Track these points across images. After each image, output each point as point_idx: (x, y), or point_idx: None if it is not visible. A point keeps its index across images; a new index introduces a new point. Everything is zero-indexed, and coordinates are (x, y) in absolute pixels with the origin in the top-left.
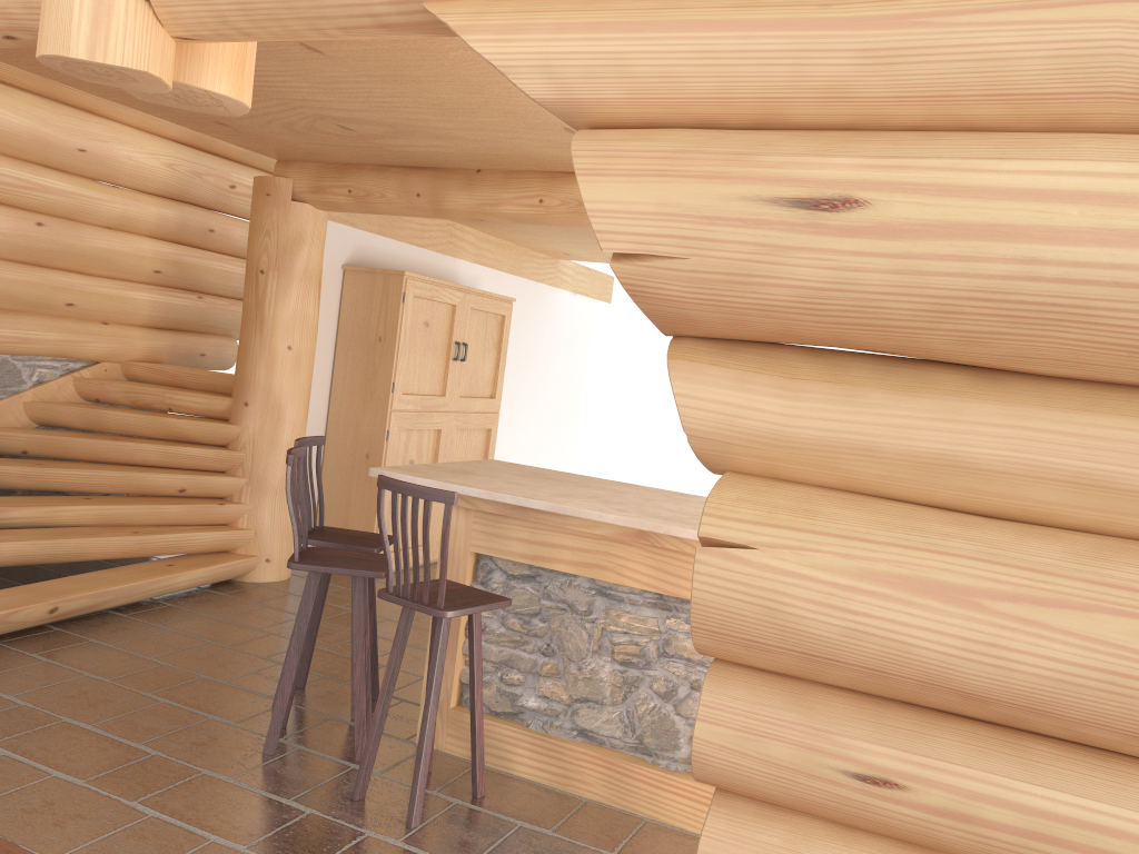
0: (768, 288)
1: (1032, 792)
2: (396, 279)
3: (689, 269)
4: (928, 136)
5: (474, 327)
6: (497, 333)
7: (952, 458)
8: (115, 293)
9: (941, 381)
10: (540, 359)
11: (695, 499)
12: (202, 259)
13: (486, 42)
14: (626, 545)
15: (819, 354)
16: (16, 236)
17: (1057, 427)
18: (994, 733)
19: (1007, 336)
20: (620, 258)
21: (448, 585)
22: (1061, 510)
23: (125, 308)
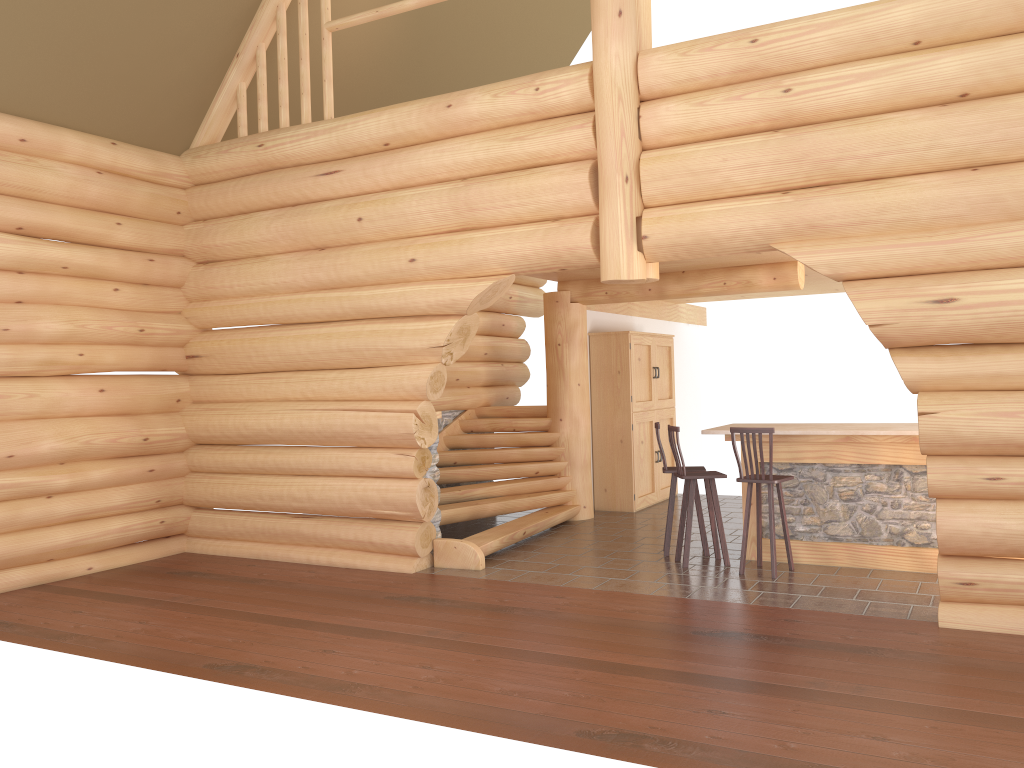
0: (928, 329)
1: None
2: (624, 336)
3: (899, 326)
4: (972, 274)
5: (658, 356)
6: (667, 357)
7: (1000, 373)
8: (471, 369)
9: (991, 350)
10: (676, 371)
11: (855, 424)
12: (501, 342)
13: (803, 258)
14: (839, 444)
15: (945, 347)
16: None
17: None
18: None
19: (1011, 333)
20: (871, 326)
21: (760, 475)
22: None
23: (476, 377)
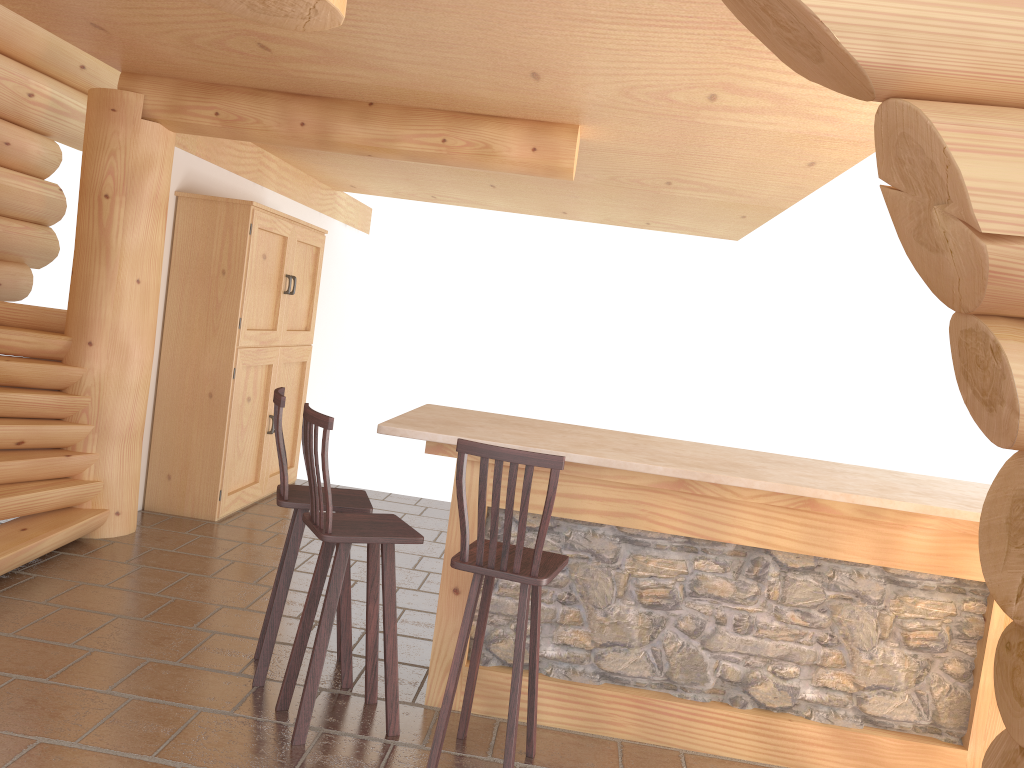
0: None
1: None
2: (242, 209)
3: None
4: None
5: (297, 259)
6: (312, 265)
7: None
8: None
9: None
10: (320, 289)
11: (656, 440)
12: None
13: None
14: (660, 493)
15: None
16: None
17: None
18: None
19: None
20: (989, 239)
21: (497, 546)
22: None
23: None
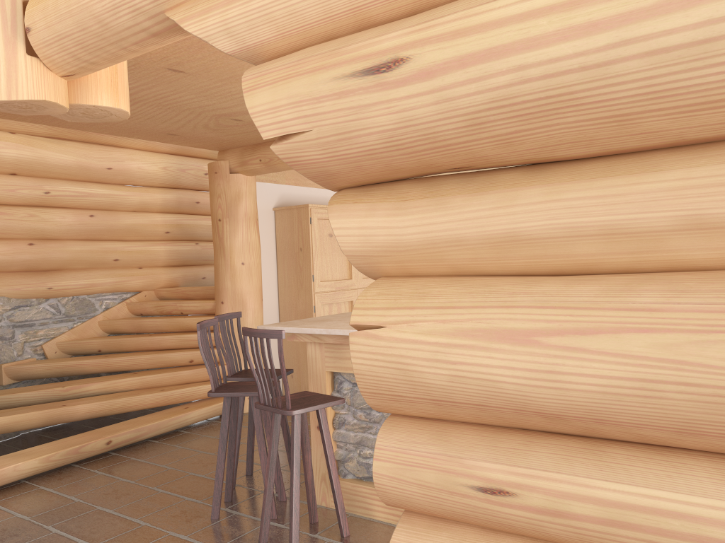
0: (363, 138)
1: (606, 487)
2: (304, 210)
3: (314, 138)
4: (455, 1)
5: None
6: None
7: (513, 234)
8: (143, 249)
9: (503, 180)
10: None
11: None
12: (194, 220)
13: (193, 24)
14: None
15: (425, 180)
16: (78, 225)
17: (583, 194)
18: (581, 443)
19: (527, 132)
20: (277, 142)
21: (306, 394)
22: (601, 259)
23: (150, 257)
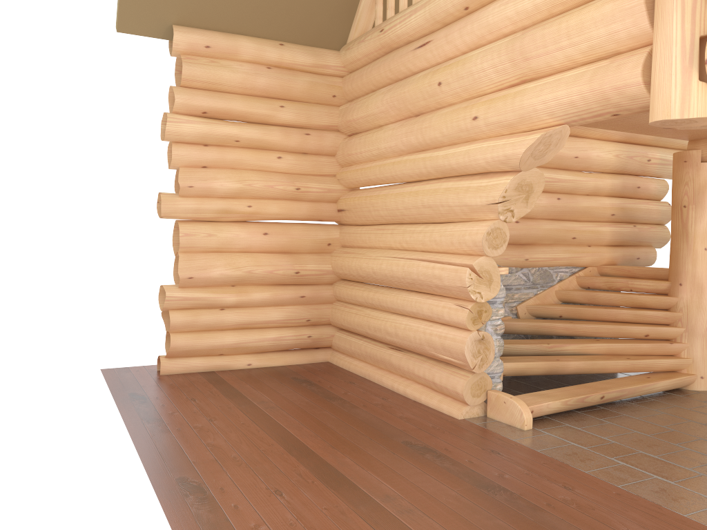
0: None
1: None
2: None
3: None
4: None
5: None
6: None
7: None
8: (593, 229)
9: None
10: None
11: None
12: (634, 204)
13: None
14: None
15: None
16: (549, 206)
17: None
18: None
19: None
20: None
21: None
22: None
23: (598, 237)
